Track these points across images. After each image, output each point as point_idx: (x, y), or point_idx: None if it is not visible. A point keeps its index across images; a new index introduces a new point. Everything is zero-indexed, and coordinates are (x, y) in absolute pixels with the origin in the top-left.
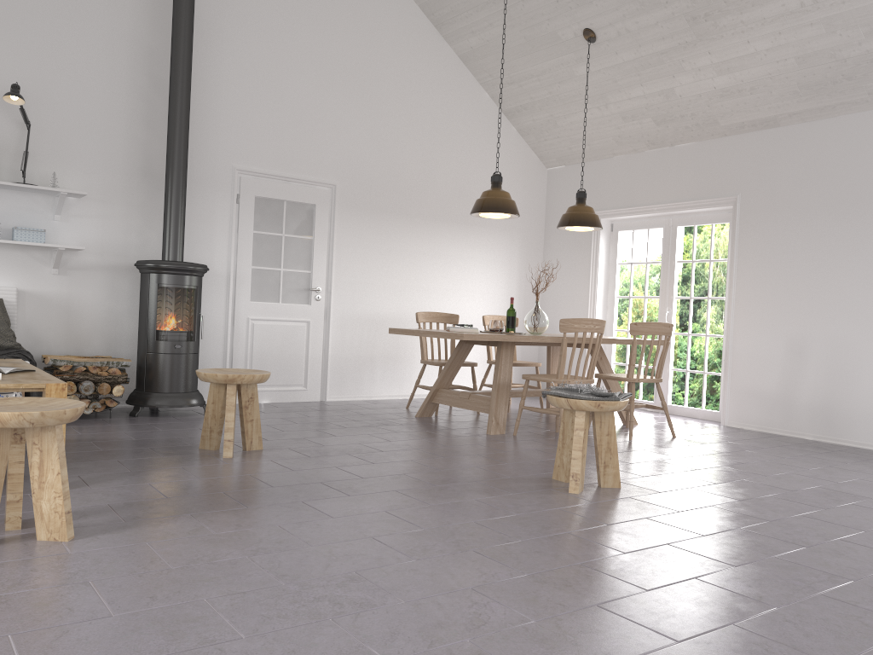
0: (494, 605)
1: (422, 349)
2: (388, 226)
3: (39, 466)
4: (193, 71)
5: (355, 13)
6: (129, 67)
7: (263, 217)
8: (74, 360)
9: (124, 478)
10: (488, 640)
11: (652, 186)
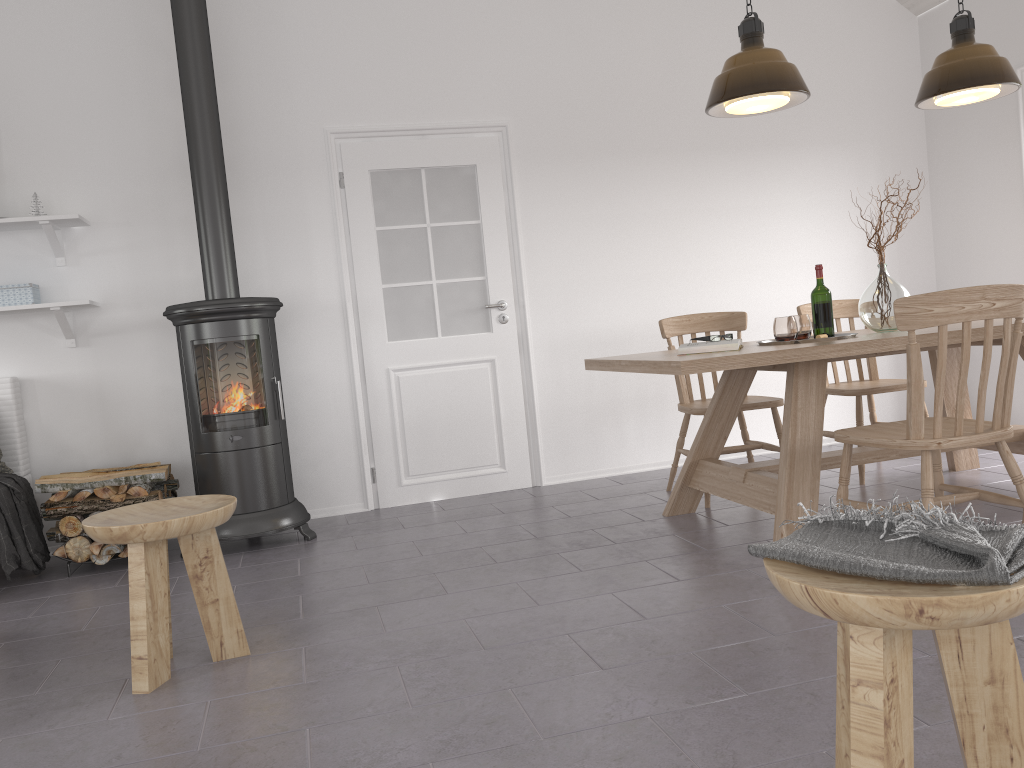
0: None
1: (678, 384)
2: (613, 177)
3: None
4: None
5: None
6: (131, 7)
7: (388, 203)
8: (74, 481)
9: None
10: None
11: None
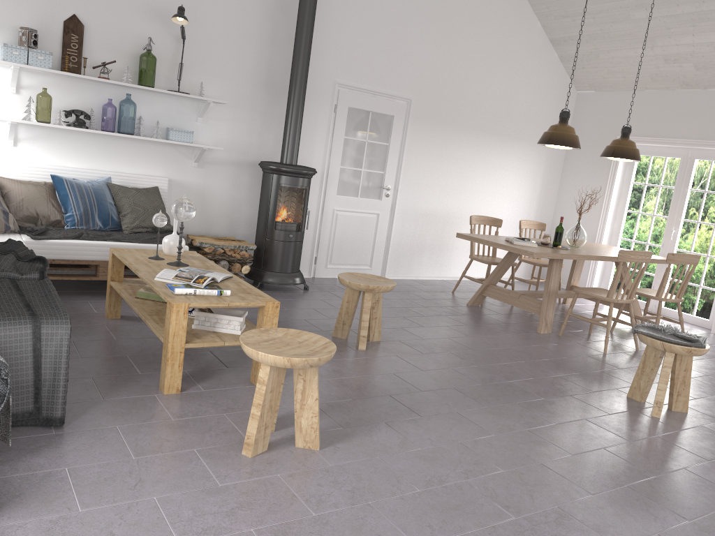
0: None
1: (471, 246)
2: (447, 136)
3: (302, 392)
4: None
5: None
6: None
7: (352, 125)
8: (215, 243)
9: None
10: None
11: (679, 122)
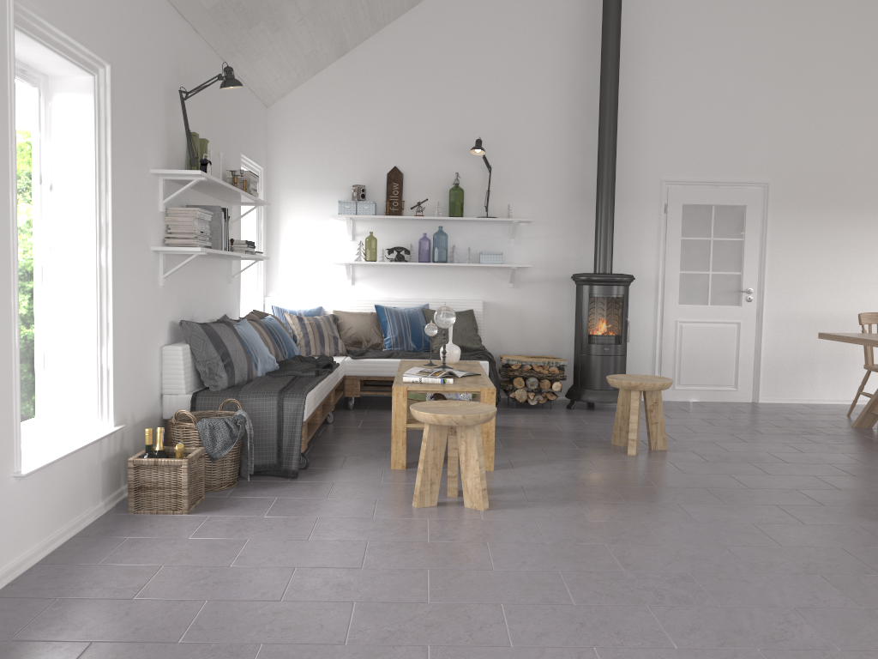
0: (806, 627)
1: (865, 353)
2: (831, 219)
3: (465, 453)
4: (623, 96)
5: (790, 0)
6: (566, 105)
7: (690, 224)
8: (522, 360)
9: (540, 464)
10: (778, 654)
11: None
